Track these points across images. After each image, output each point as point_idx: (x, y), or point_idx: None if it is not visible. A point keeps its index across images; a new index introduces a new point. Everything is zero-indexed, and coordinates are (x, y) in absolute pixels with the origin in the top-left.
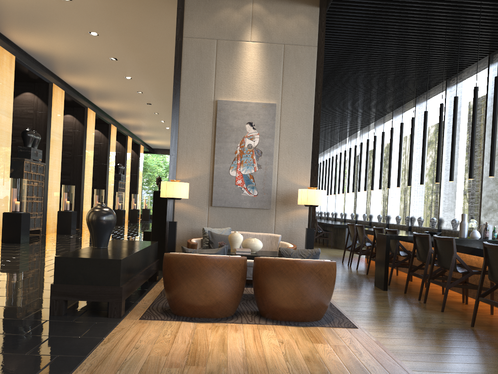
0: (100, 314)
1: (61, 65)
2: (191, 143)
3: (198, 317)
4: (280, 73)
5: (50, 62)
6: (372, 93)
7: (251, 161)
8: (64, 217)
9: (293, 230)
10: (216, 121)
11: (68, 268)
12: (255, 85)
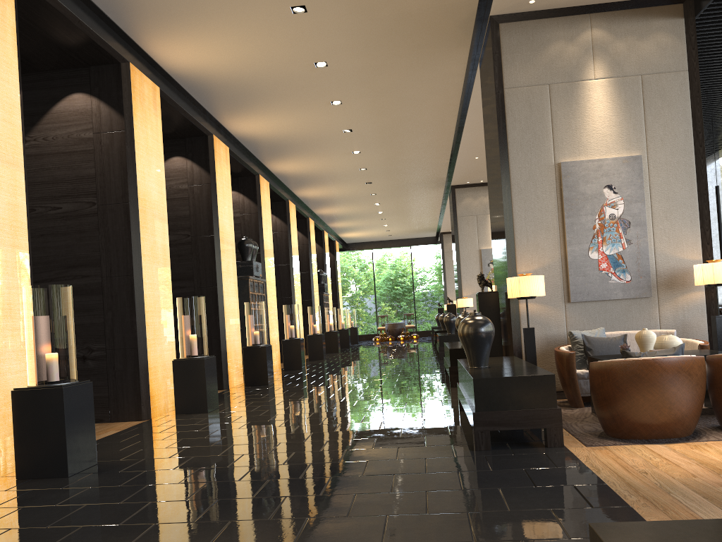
0: (531, 445)
1: (275, 149)
2: (532, 224)
3: (654, 438)
4: (640, 114)
5: (263, 148)
6: (715, 120)
7: (617, 237)
8: (291, 348)
9: (687, 322)
10: (561, 190)
11: (491, 391)
12: (608, 135)
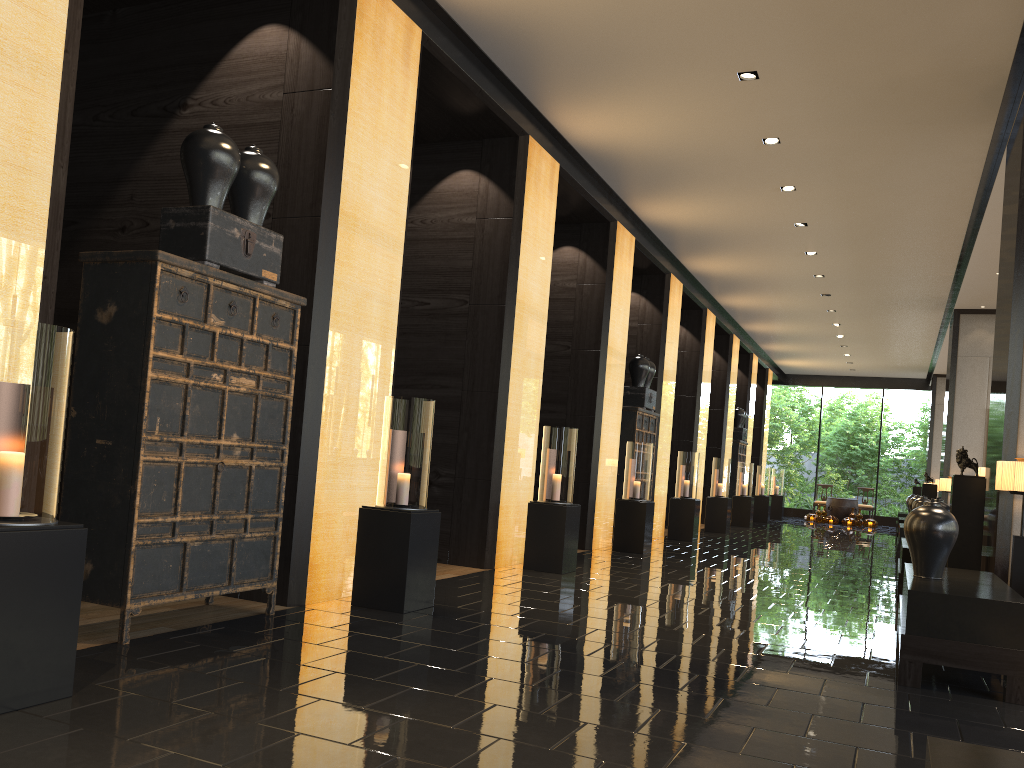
0: (981, 695)
1: (696, 242)
2: None
3: None
4: None
5: (680, 240)
6: None
7: None
8: (682, 510)
9: None
10: None
11: (931, 611)
12: None
